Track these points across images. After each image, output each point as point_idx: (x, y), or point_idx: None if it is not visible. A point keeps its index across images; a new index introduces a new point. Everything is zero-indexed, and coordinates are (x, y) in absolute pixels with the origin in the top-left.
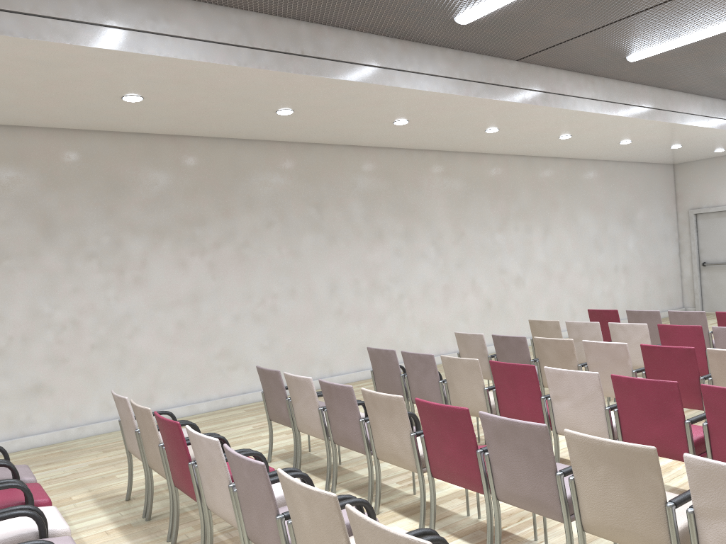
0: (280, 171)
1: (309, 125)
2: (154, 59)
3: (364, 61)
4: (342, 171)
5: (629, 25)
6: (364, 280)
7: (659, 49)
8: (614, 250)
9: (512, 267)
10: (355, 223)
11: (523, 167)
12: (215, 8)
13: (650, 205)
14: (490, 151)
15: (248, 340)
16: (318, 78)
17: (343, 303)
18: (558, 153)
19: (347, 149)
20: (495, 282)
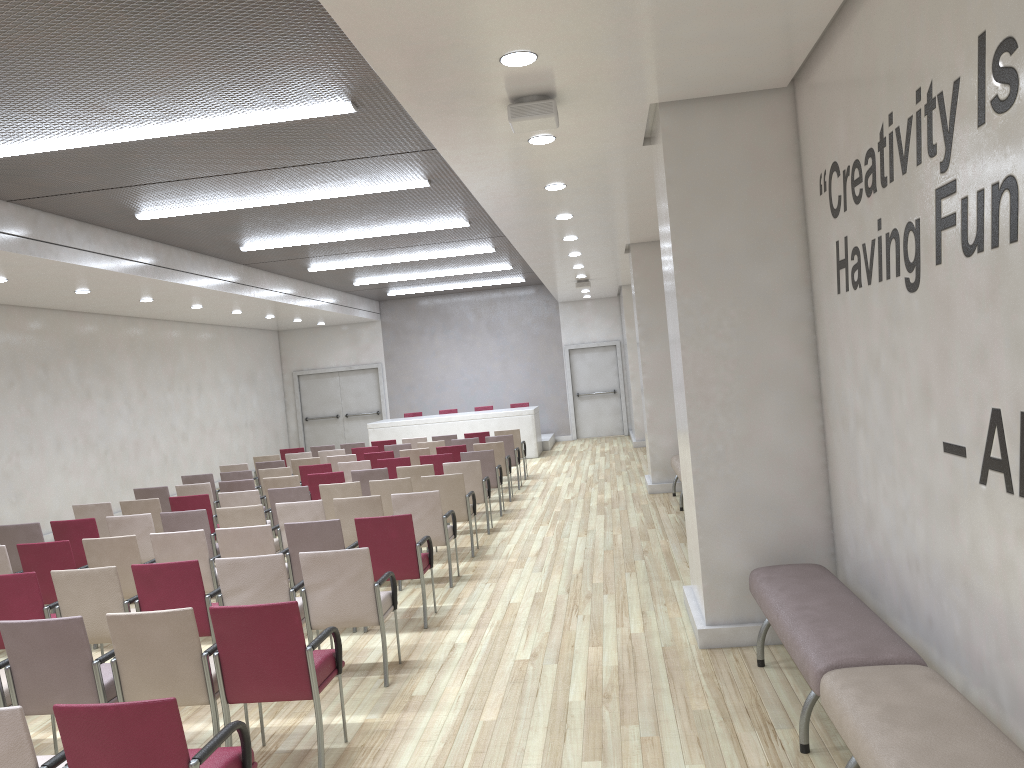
0: (17, 334)
1: (75, 298)
2: (84, 268)
3: (177, 268)
4: (60, 334)
5: (326, 258)
6: (80, 437)
7: (331, 268)
8: (244, 407)
9: (180, 424)
10: (71, 383)
11: (182, 332)
12: (113, 233)
13: (265, 367)
14: (164, 318)
15: (1, 496)
16: (156, 280)
17: (67, 459)
18: (211, 321)
19: (62, 313)
20: (169, 437)
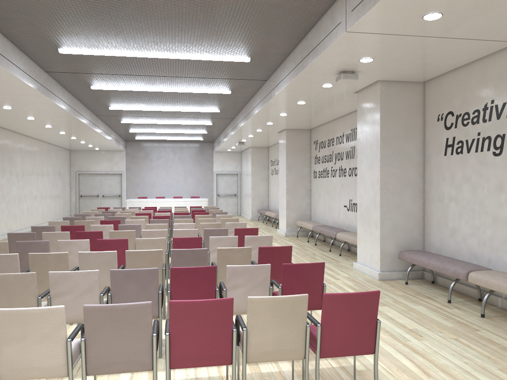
0: None
1: (19, 121)
2: (58, 108)
3: (81, 113)
4: None
5: (137, 117)
6: (0, 192)
7: (132, 122)
8: (56, 187)
9: (34, 191)
10: None
11: (38, 145)
12: (68, 92)
13: (64, 167)
14: (35, 136)
15: None
16: (75, 117)
17: None
18: (52, 141)
19: None
20: (30, 197)
